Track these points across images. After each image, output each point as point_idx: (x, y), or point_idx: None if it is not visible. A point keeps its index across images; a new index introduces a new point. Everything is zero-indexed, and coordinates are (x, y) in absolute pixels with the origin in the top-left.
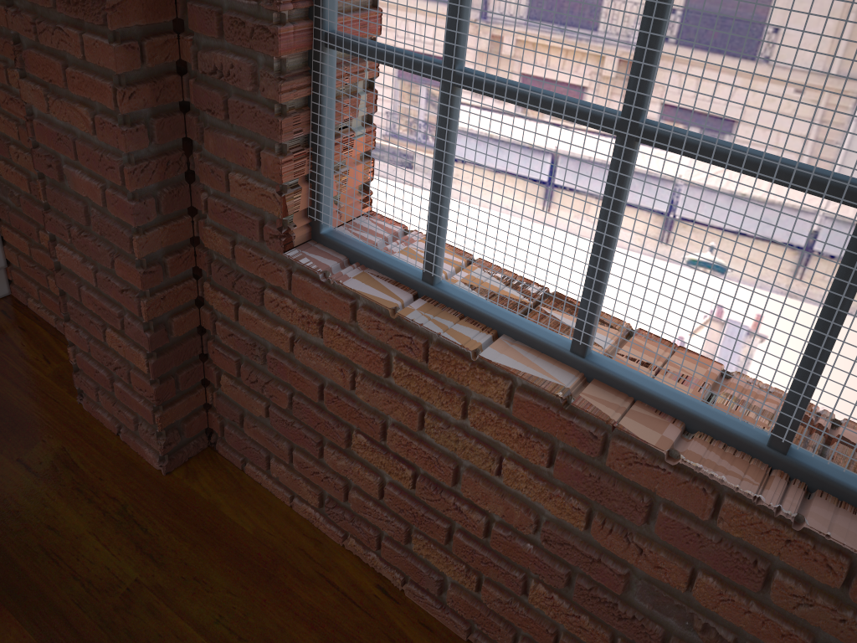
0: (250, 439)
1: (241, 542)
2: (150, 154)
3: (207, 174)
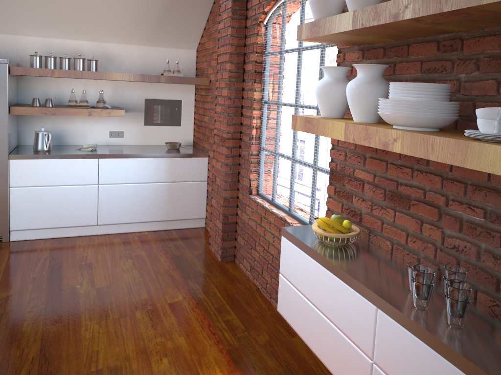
0: (241, 255)
1: (230, 275)
2: (230, 173)
3: (240, 179)
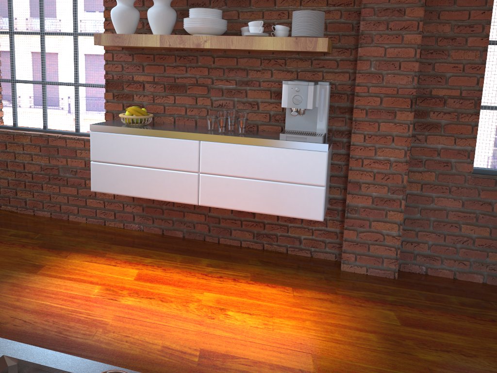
0: None
1: None
2: None
3: None
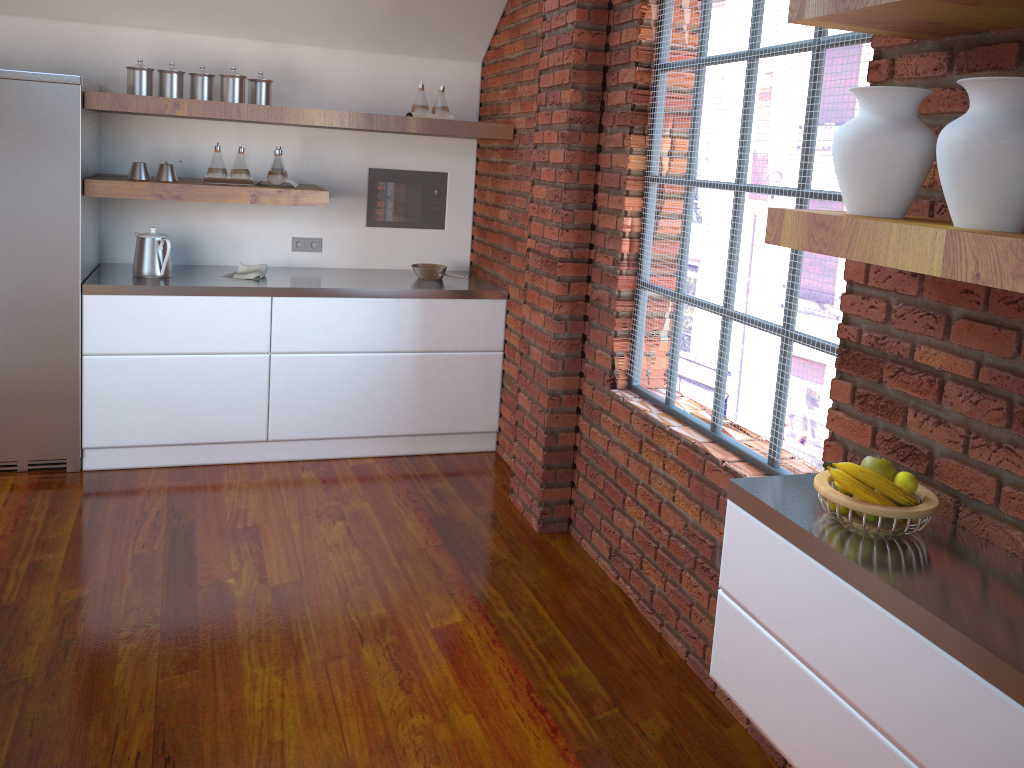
0: (586, 521)
1: (562, 565)
2: (564, 337)
3: (588, 351)
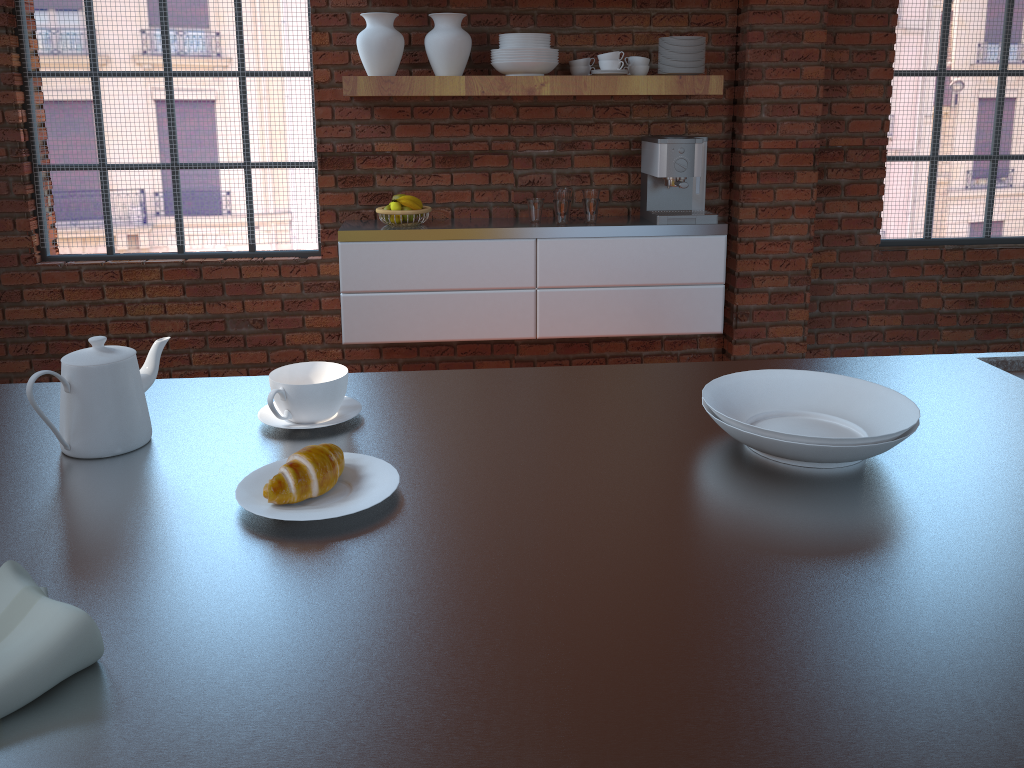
0: None
1: None
2: None
3: None
